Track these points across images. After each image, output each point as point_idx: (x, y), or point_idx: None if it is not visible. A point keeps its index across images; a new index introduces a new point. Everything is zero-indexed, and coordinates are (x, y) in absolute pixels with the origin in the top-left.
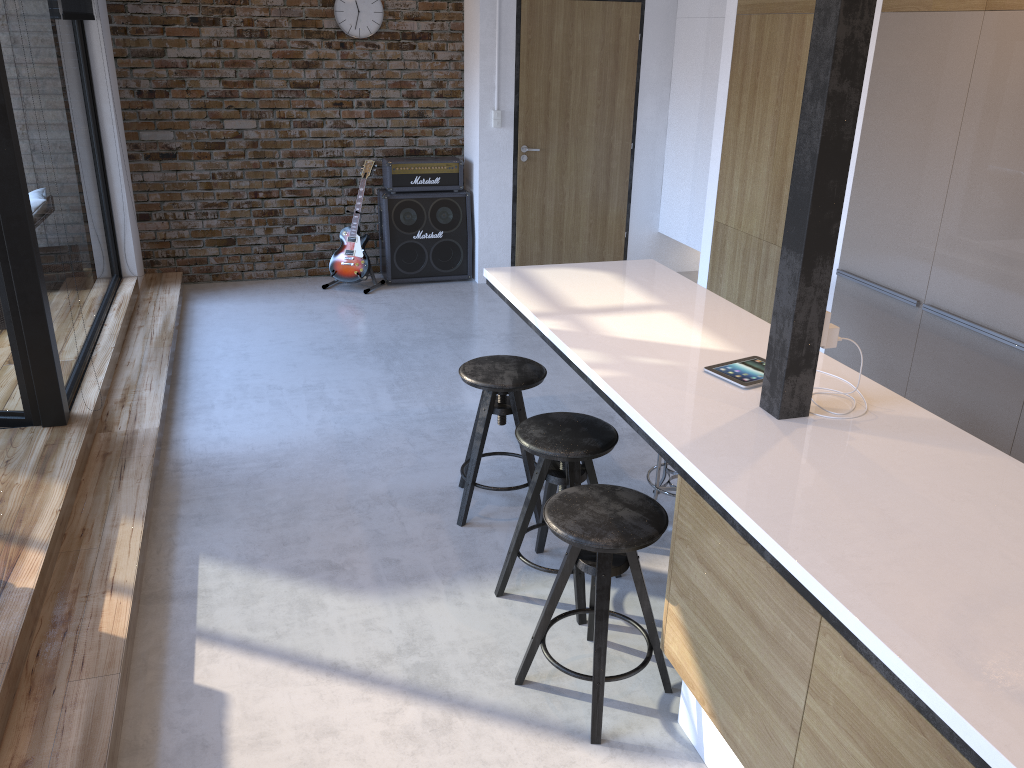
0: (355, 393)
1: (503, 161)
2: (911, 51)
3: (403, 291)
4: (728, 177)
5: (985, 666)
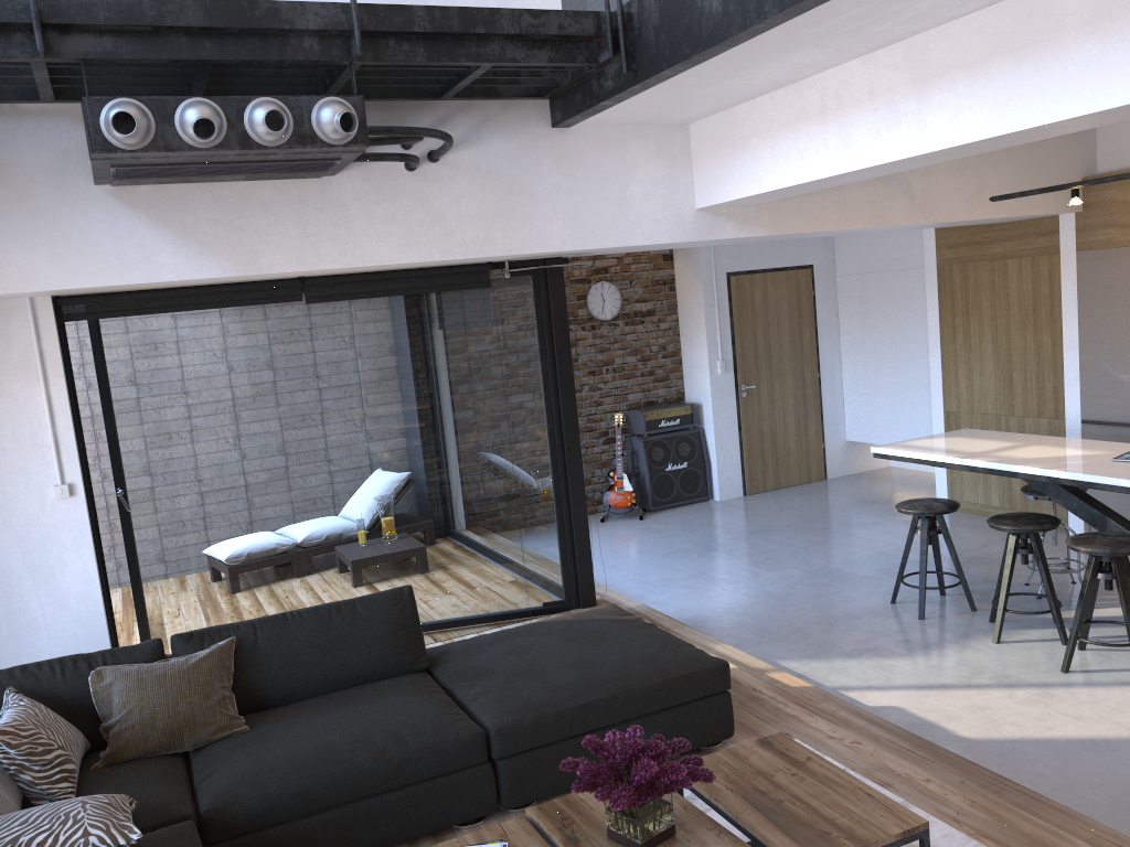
0: (735, 572)
1: (728, 399)
2: (1108, 272)
3: (668, 514)
4: (952, 377)
5: None
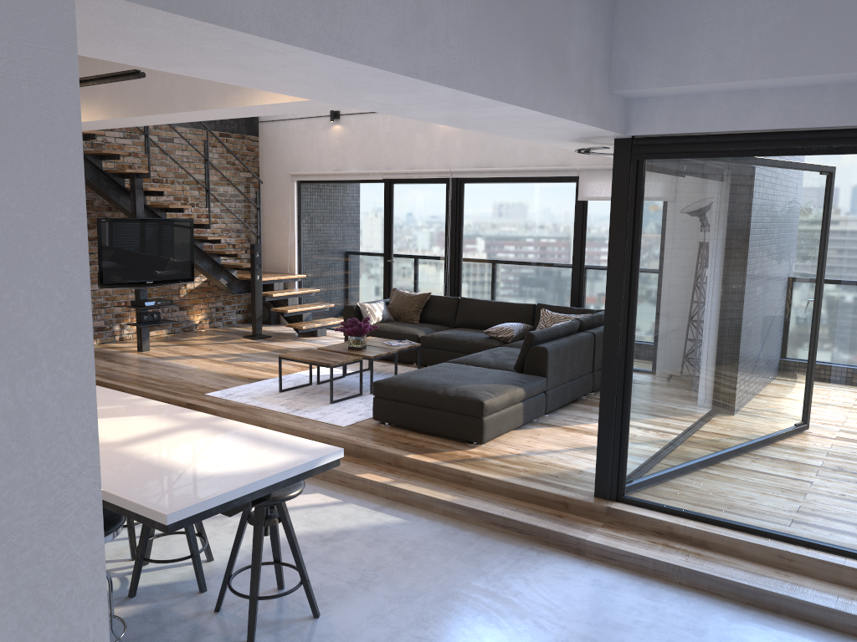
0: None
1: None
2: None
3: None
4: None
5: None
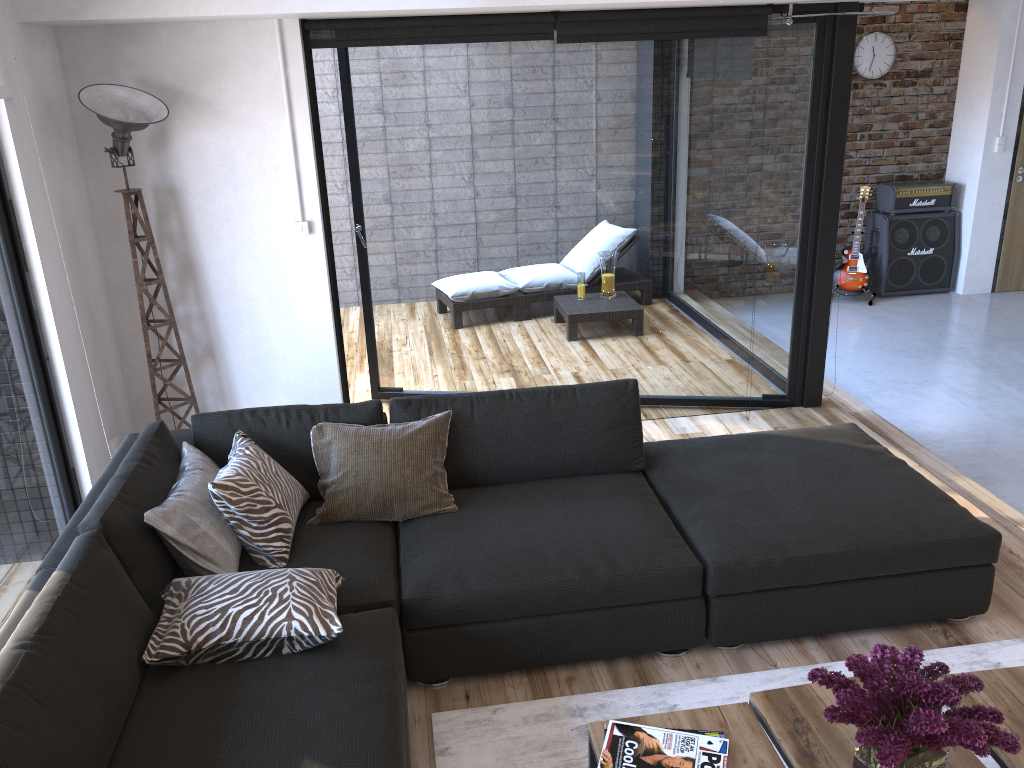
0: (978, 386)
1: (999, 182)
2: None
3: (901, 302)
4: None
5: None
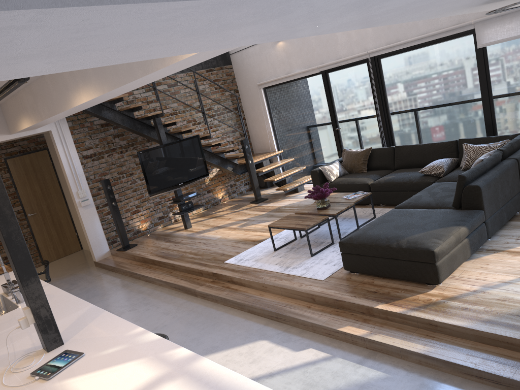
0: None
1: None
2: None
3: None
4: None
5: (48, 297)
